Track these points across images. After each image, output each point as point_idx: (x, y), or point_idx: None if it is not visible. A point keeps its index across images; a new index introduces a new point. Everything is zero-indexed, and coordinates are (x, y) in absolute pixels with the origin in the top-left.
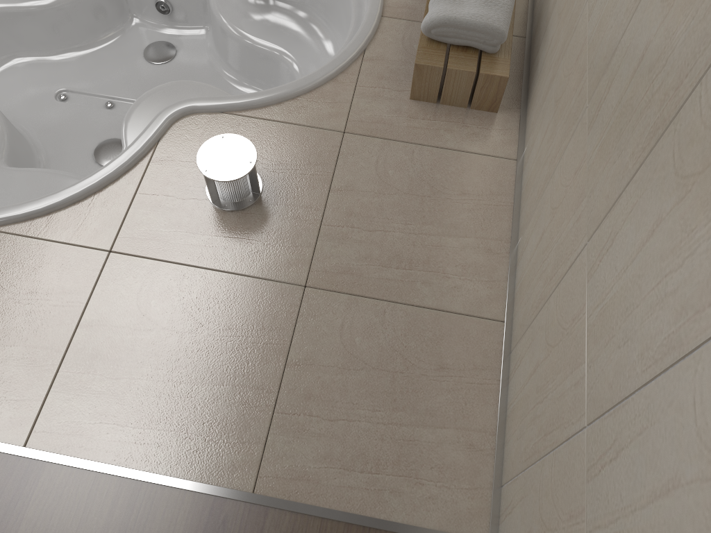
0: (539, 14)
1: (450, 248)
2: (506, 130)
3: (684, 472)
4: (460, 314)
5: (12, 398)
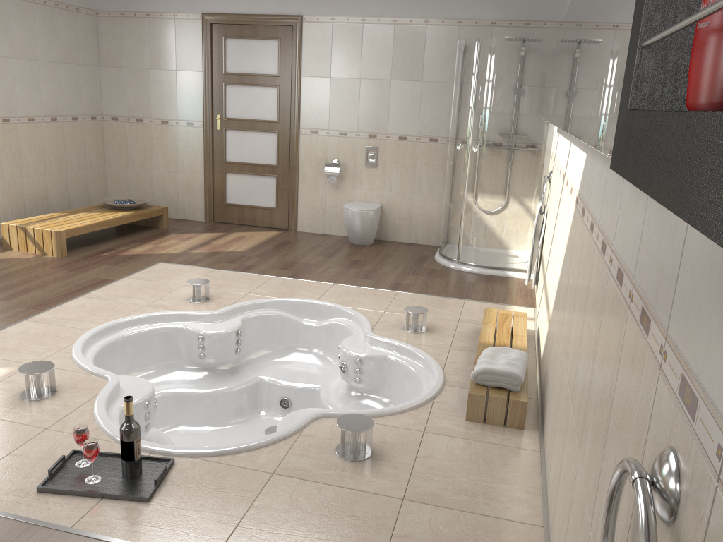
0: (544, 382)
1: (500, 488)
2: (531, 437)
3: (598, 383)
4: (511, 521)
5: (205, 536)
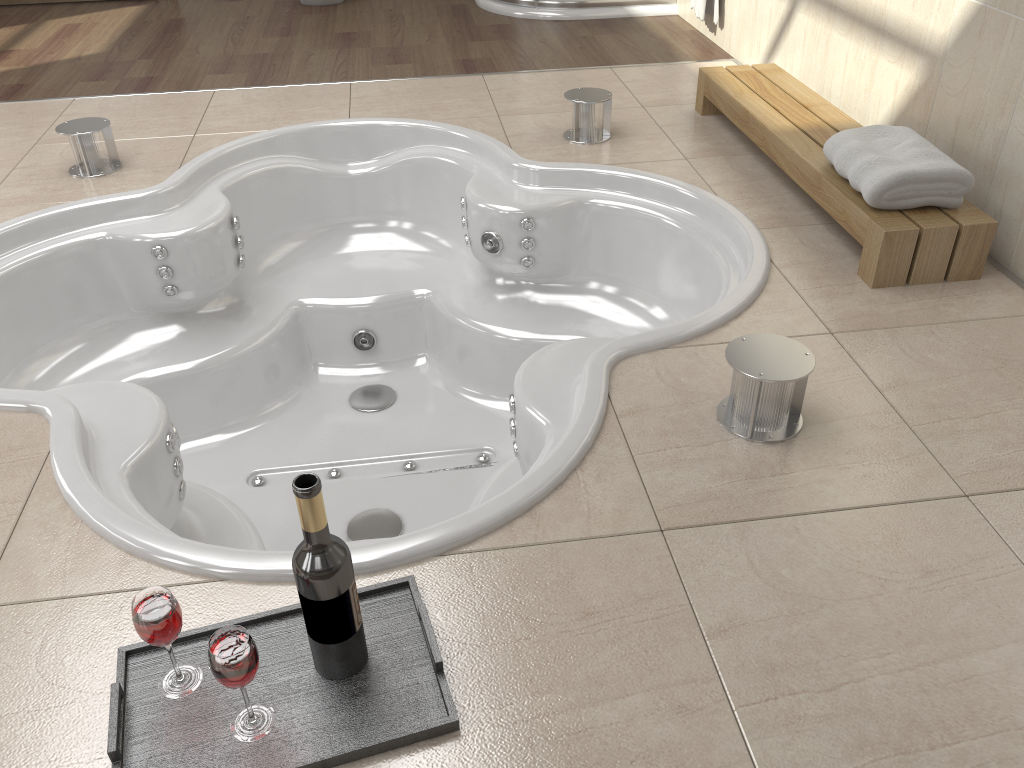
0: None
1: None
2: (1008, 290)
3: None
4: None
5: None
